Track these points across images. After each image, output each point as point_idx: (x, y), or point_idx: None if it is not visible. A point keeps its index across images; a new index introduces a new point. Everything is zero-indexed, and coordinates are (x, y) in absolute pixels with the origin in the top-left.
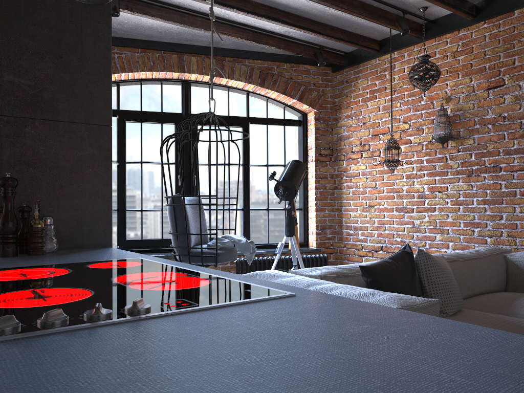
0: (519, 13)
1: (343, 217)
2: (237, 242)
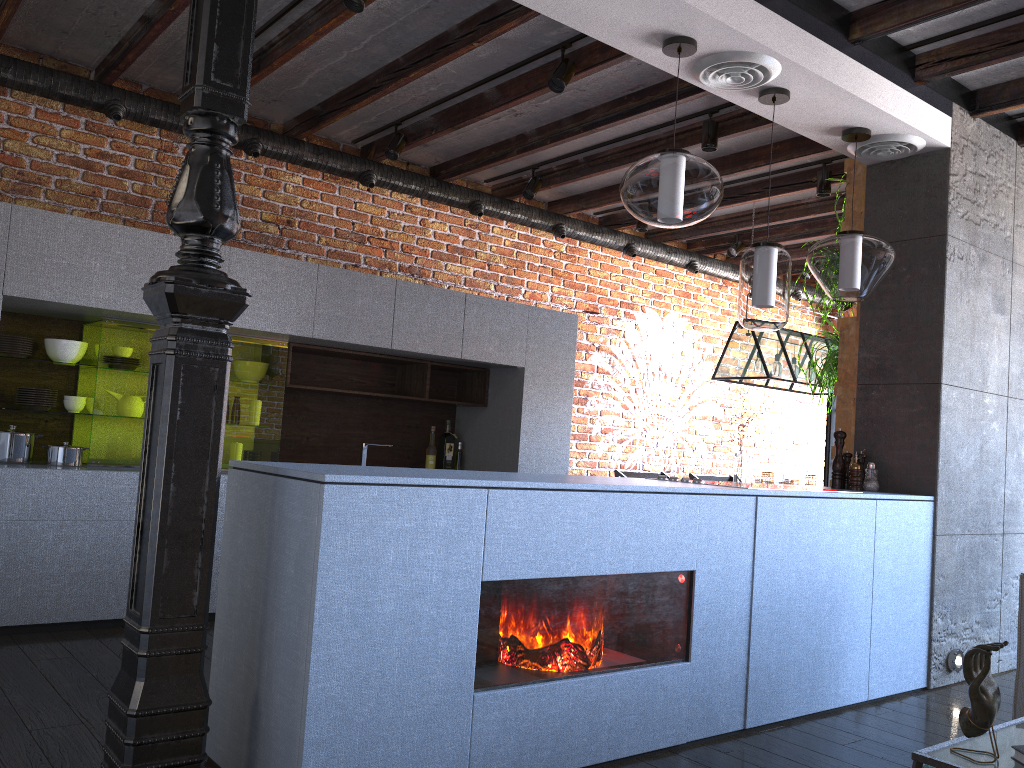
0: None
1: None
2: None
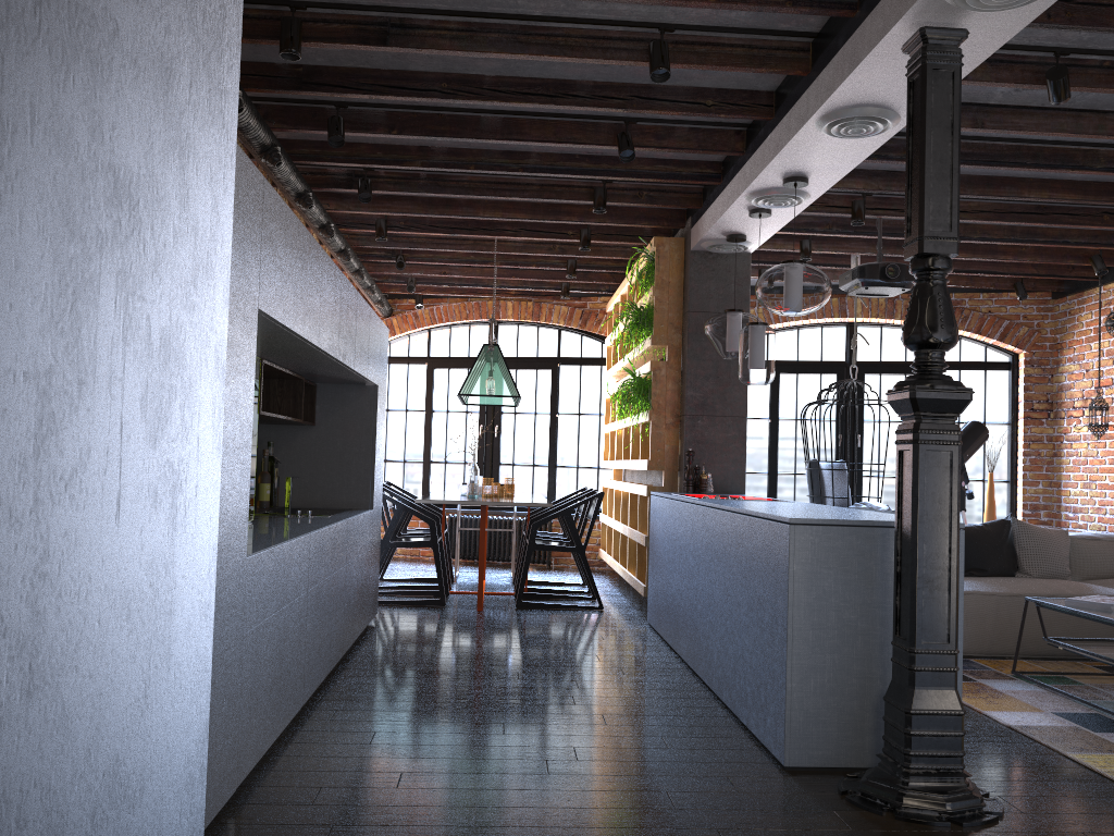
0: None
1: (1062, 495)
2: (873, 509)
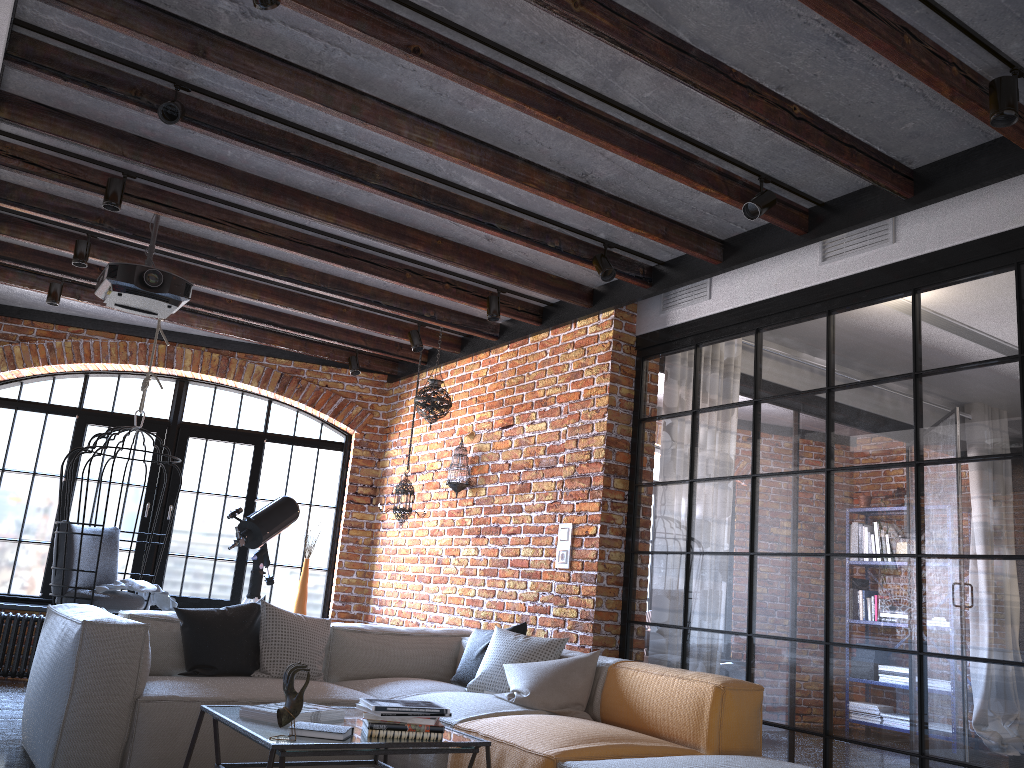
0: (531, 341)
1: (373, 586)
2: (134, 588)
